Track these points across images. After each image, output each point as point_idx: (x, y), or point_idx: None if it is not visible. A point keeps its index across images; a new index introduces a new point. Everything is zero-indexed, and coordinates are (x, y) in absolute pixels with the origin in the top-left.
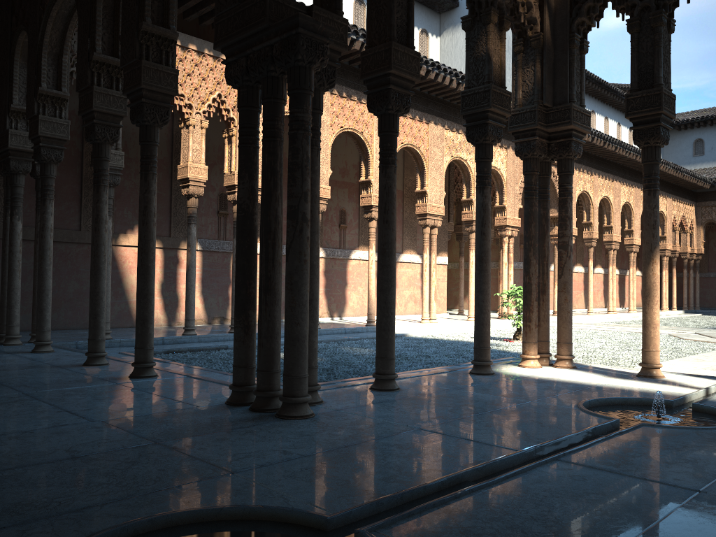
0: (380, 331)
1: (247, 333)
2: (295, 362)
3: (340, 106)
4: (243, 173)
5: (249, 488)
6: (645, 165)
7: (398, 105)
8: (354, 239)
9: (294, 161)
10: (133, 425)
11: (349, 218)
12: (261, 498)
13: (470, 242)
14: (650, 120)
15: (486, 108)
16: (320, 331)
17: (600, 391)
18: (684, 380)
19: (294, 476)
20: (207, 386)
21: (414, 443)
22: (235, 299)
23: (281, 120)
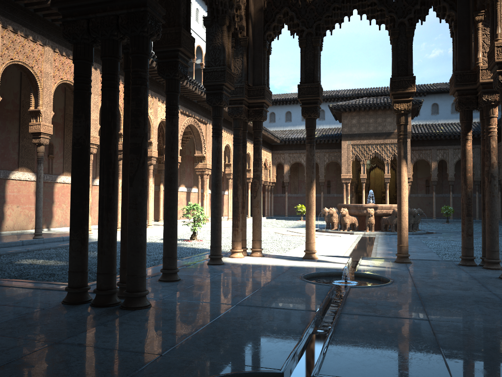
0: (167, 237)
1: (84, 244)
2: (139, 265)
3: (60, 62)
4: (80, 114)
5: (192, 363)
6: (308, 129)
7: (182, 74)
8: (59, 167)
9: (138, 108)
10: (8, 331)
11: (56, 150)
12: (213, 369)
13: (150, 172)
14: (312, 102)
15: (222, 82)
16: (44, 240)
17: (300, 269)
18: (329, 259)
19: (209, 349)
20: (21, 291)
21: (249, 315)
22: (73, 217)
23: (118, 75)
